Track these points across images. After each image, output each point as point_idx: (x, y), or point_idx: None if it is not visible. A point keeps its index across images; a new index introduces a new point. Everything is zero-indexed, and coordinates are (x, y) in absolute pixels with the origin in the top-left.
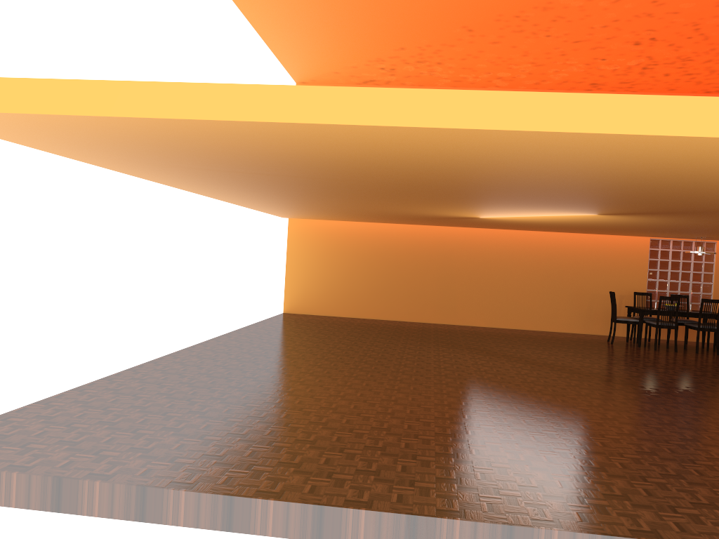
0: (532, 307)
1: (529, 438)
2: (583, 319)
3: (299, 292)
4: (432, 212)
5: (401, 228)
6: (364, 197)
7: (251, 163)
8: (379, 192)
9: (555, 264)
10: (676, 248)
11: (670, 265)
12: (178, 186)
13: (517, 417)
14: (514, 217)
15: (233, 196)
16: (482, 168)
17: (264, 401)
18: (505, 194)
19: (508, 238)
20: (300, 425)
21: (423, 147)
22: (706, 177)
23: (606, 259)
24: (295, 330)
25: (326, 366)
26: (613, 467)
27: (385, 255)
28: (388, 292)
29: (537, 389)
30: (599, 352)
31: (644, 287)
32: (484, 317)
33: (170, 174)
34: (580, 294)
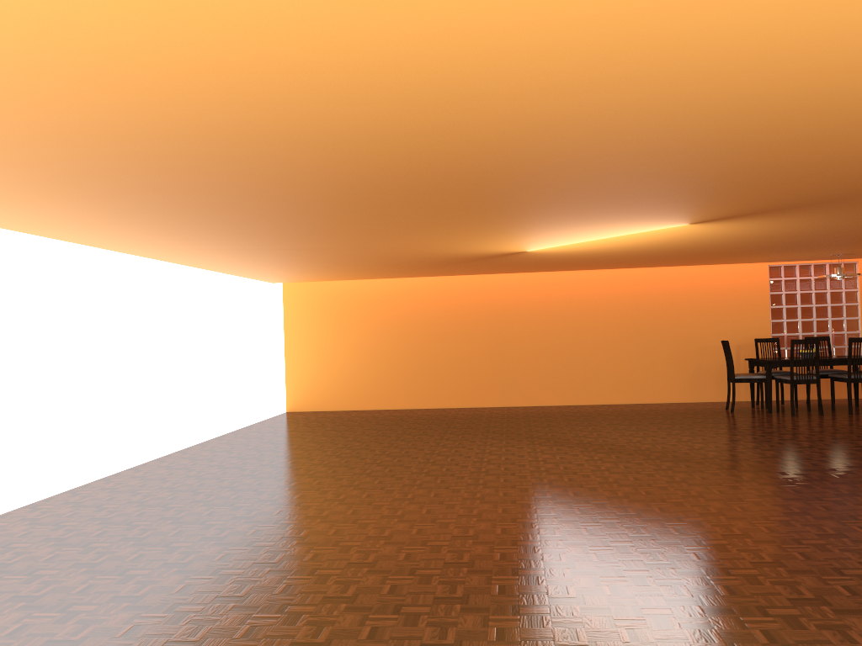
0: (620, 372)
1: (600, 591)
2: (690, 383)
3: (305, 382)
4: (457, 247)
5: (434, 283)
6: (339, 227)
7: (83, 160)
8: (350, 212)
9: (645, 311)
10: (805, 275)
11: (799, 299)
12: (57, 235)
13: (584, 550)
14: (574, 245)
15: (158, 247)
16: (465, 123)
17: (162, 562)
18: (537, 191)
19: (578, 282)
20: (195, 607)
21: (315, 61)
22: (861, 95)
23: (712, 298)
24: (289, 435)
25: (304, 487)
26: (752, 643)
27: (415, 321)
28: (425, 370)
29: (622, 494)
30: (716, 426)
31: (767, 331)
32: (556, 392)
33: (5, 208)
34: (682, 349)
